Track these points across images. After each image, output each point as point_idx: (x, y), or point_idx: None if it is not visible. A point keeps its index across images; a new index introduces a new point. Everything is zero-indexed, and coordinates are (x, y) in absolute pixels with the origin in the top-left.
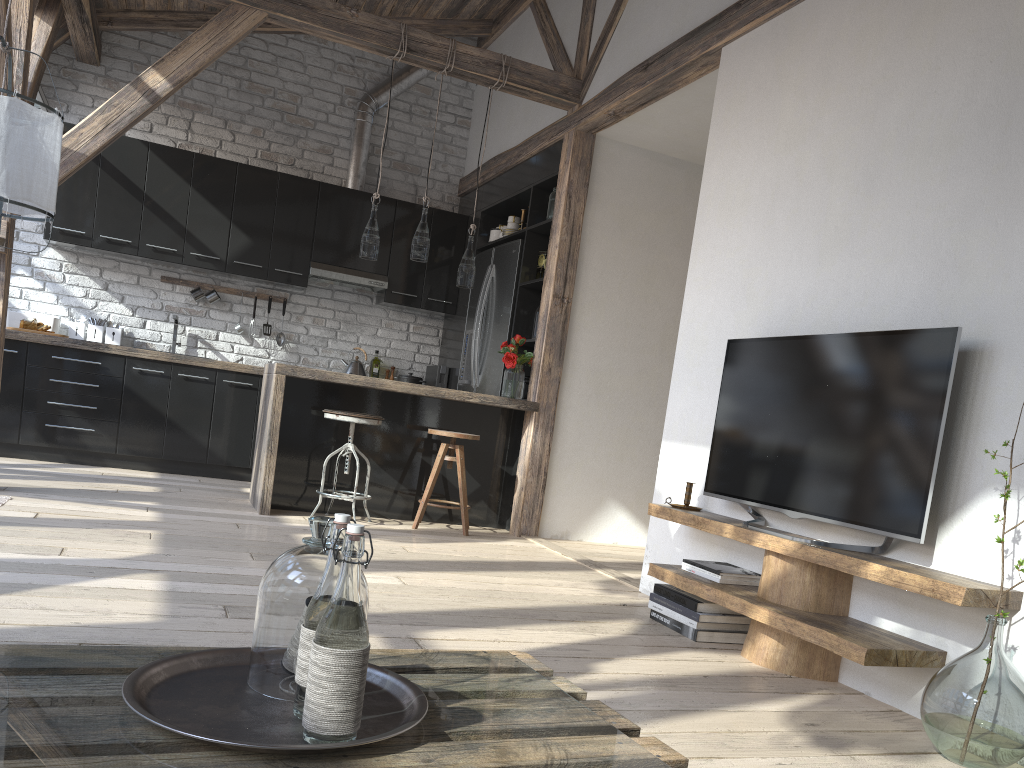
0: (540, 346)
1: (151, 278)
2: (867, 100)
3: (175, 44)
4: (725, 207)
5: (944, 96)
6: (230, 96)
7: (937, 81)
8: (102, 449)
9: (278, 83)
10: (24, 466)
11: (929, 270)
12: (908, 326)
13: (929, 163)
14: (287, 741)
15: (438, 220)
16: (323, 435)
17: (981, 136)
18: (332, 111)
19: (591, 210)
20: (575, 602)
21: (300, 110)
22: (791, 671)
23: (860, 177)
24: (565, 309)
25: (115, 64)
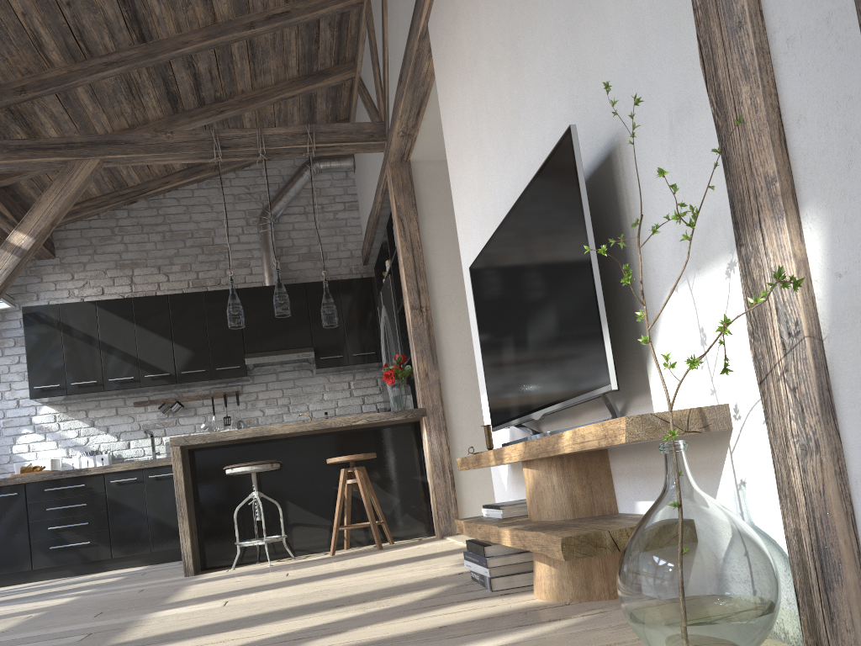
0: (413, 357)
1: (126, 406)
2: None
3: (108, 223)
4: (459, 154)
5: None
6: (158, 247)
7: None
8: (100, 556)
9: (193, 225)
10: (27, 586)
11: (566, 96)
12: None
13: None
14: None
15: (345, 288)
16: (239, 491)
17: None
18: (241, 232)
19: (426, 225)
20: (401, 583)
21: (215, 240)
22: (570, 597)
23: (510, 52)
24: (426, 317)
25: (66, 253)
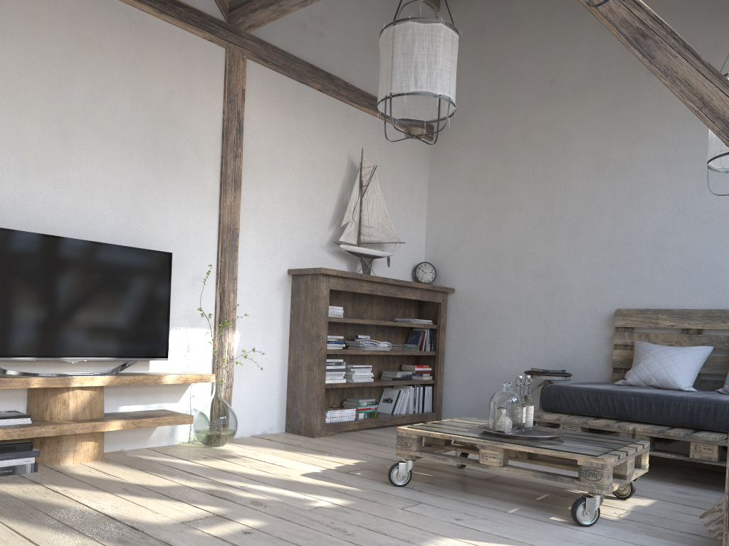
0: None
1: None
2: (50, 71)
3: None
4: None
5: (114, 108)
6: None
7: (108, 95)
8: None
9: None
10: None
11: (122, 210)
12: (113, 240)
13: (111, 145)
14: (535, 430)
15: None
16: None
17: (142, 146)
18: None
19: None
20: None
21: None
22: (102, 456)
23: (54, 126)
24: None
25: None
